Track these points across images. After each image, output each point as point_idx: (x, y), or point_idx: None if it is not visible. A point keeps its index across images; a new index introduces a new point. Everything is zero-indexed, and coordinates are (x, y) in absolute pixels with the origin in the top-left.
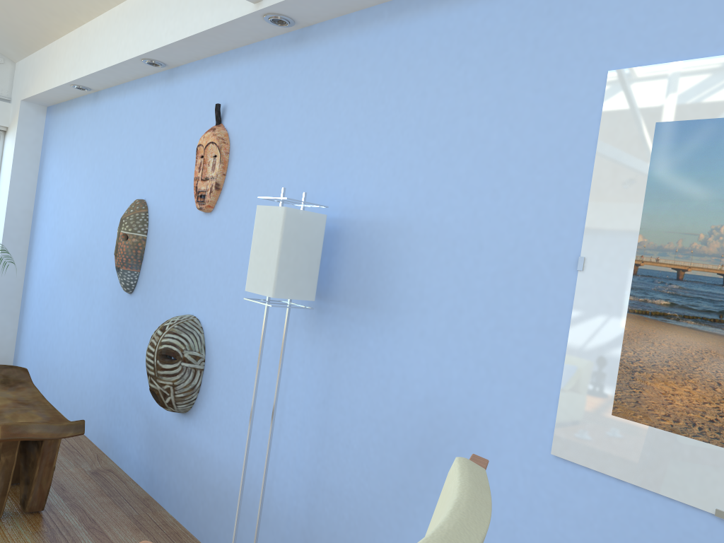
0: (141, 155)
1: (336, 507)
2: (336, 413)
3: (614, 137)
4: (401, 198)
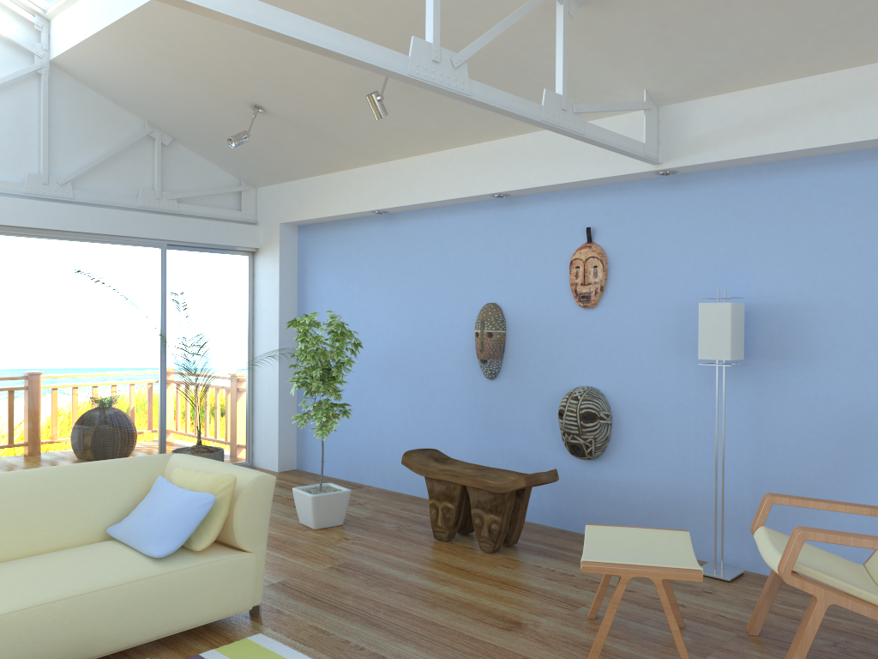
0: (480, 267)
1: (781, 487)
2: (769, 428)
3: None
4: (803, 288)
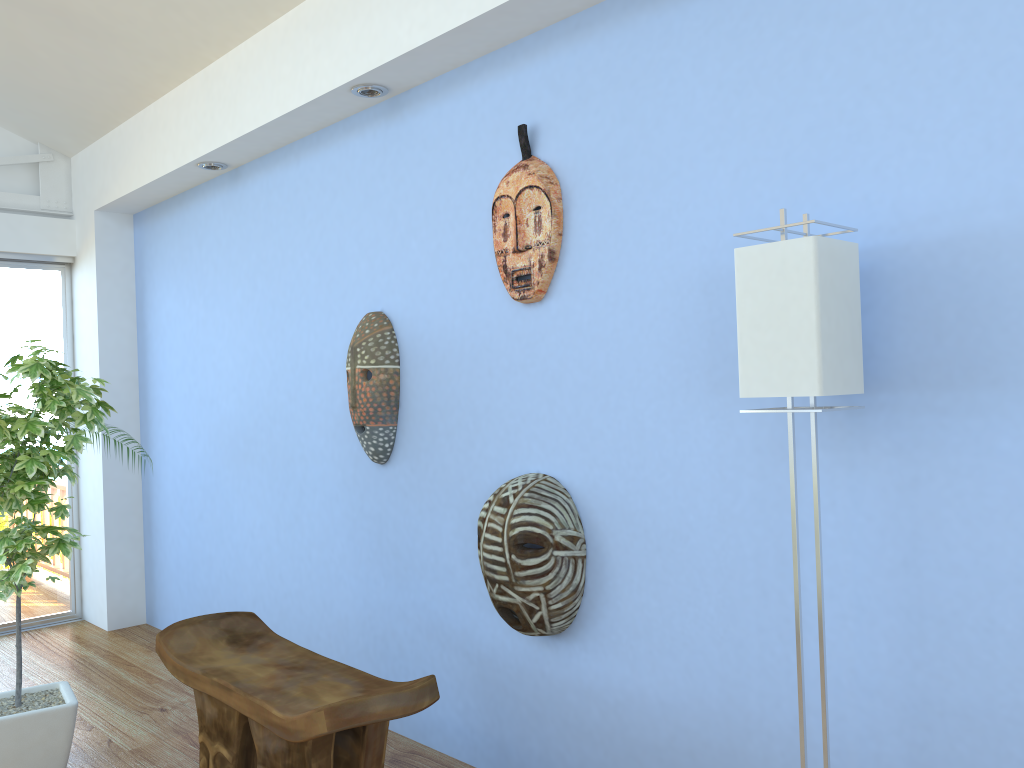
0: (357, 243)
1: (984, 740)
2: (944, 577)
3: None
4: (1021, 183)
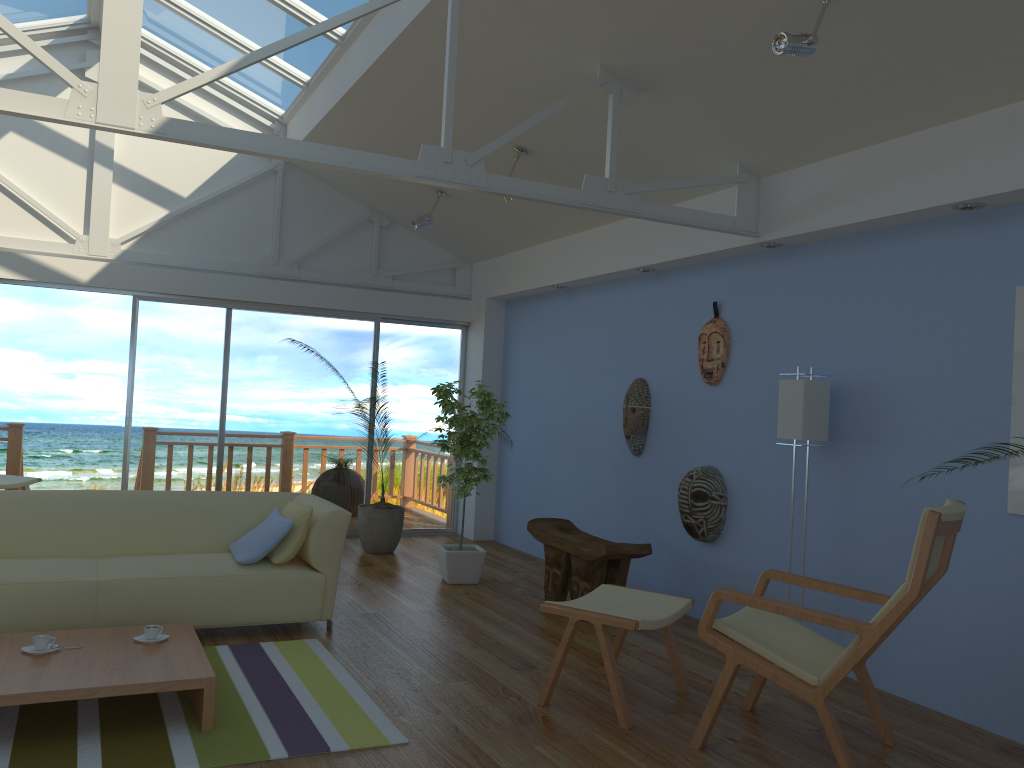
0: (634, 341)
1: (860, 580)
2: (852, 516)
3: (1023, 325)
4: (886, 366)
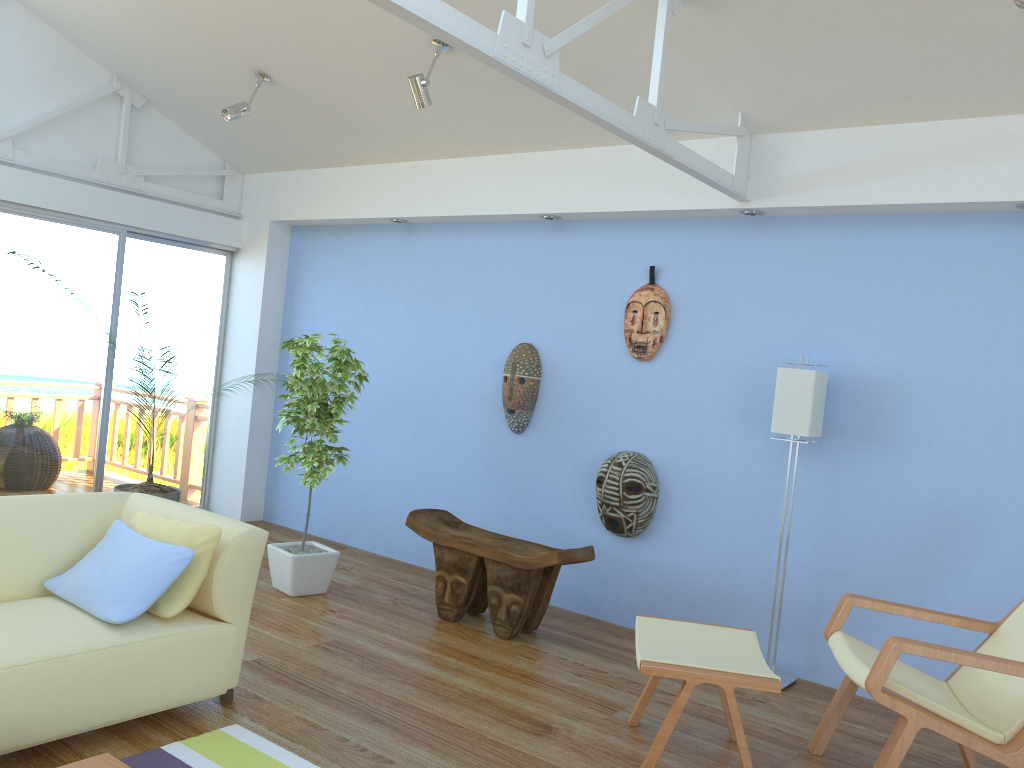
0: (516, 299)
1: (848, 585)
2: (841, 518)
3: None
4: (896, 361)
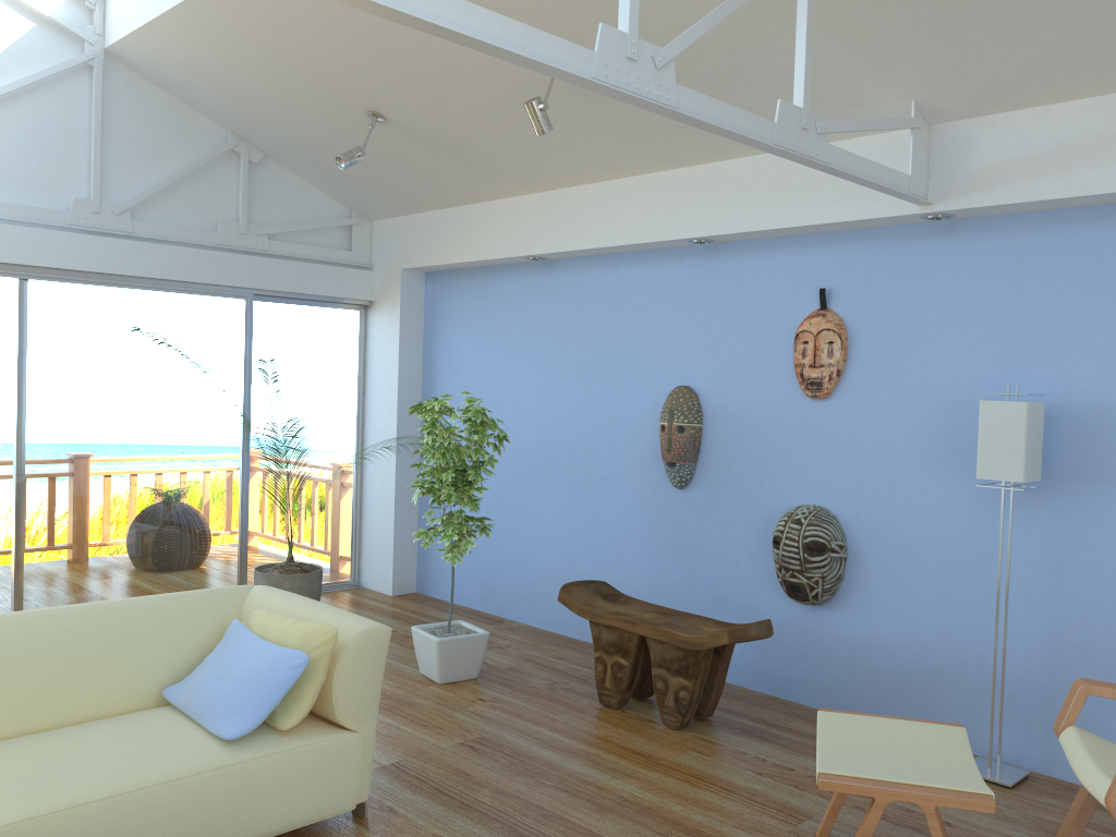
0: (670, 336)
1: (1087, 659)
2: (1073, 577)
3: None
4: None
